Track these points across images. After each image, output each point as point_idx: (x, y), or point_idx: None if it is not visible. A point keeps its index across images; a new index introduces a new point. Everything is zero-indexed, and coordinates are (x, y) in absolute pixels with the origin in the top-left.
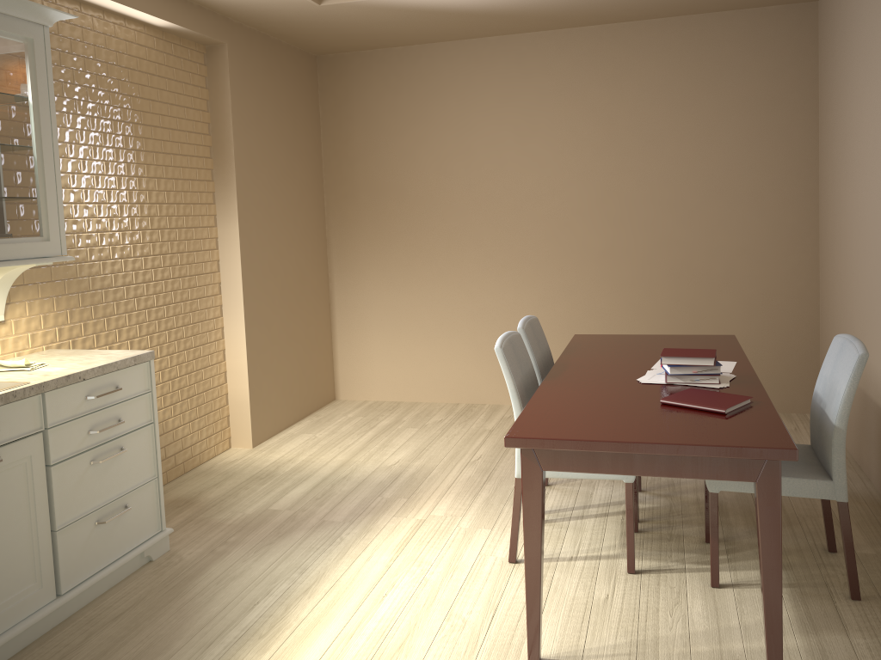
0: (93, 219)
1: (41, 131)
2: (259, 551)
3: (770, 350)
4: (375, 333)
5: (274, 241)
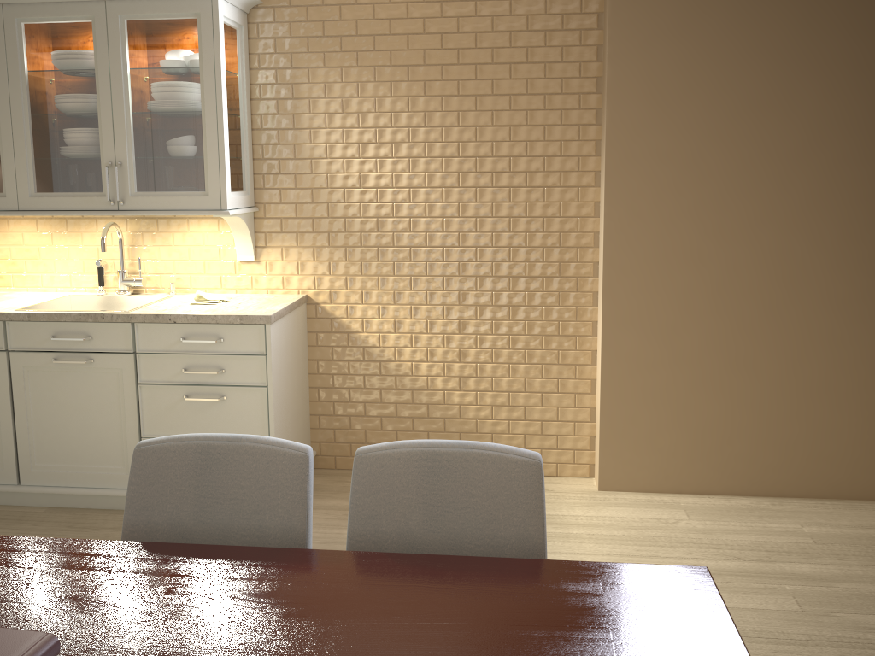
0: (371, 174)
1: (204, 96)
2: None
3: None
4: None
5: (706, 213)
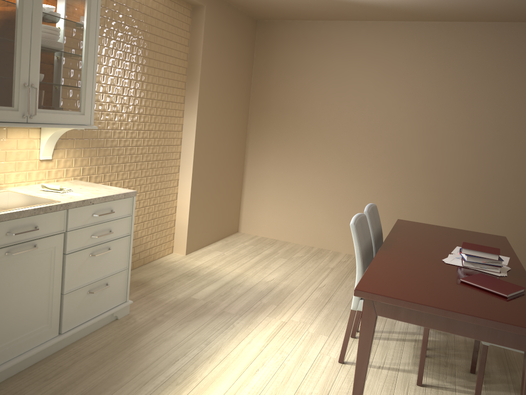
0: (111, 104)
1: (89, 46)
2: (182, 324)
3: (522, 247)
4: (268, 195)
5: (216, 130)
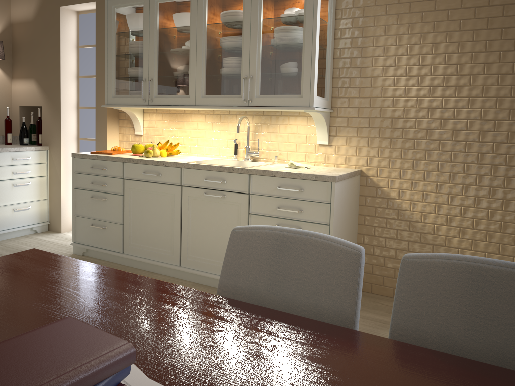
0: (413, 88)
1: (305, 33)
2: None
3: None
4: None
5: None
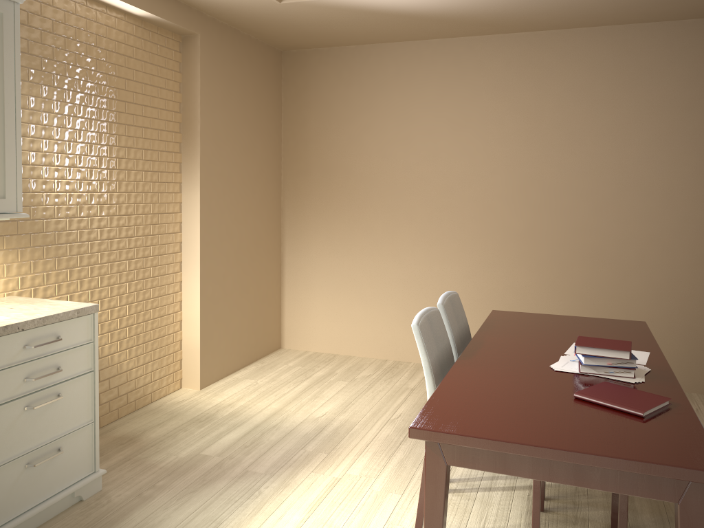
0: (63, 181)
1: (4, 97)
2: (181, 499)
3: (674, 333)
4: (318, 293)
5: (233, 208)
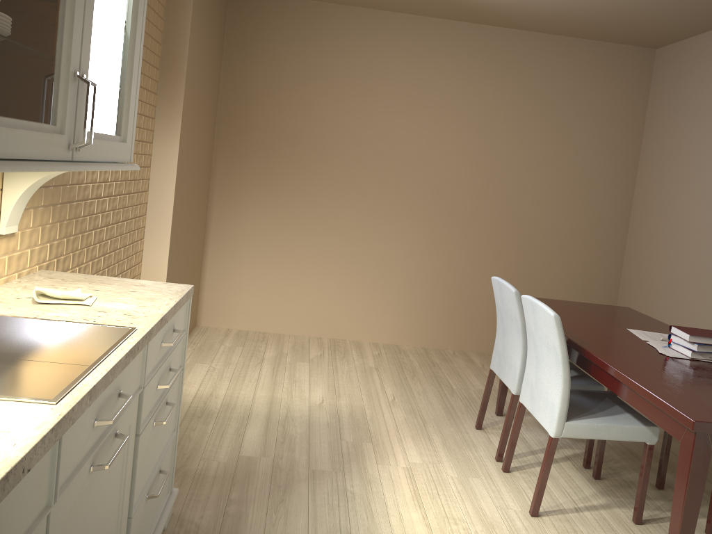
0: None
1: (139, 2)
2: (278, 511)
3: None
4: (248, 266)
5: (191, 166)
